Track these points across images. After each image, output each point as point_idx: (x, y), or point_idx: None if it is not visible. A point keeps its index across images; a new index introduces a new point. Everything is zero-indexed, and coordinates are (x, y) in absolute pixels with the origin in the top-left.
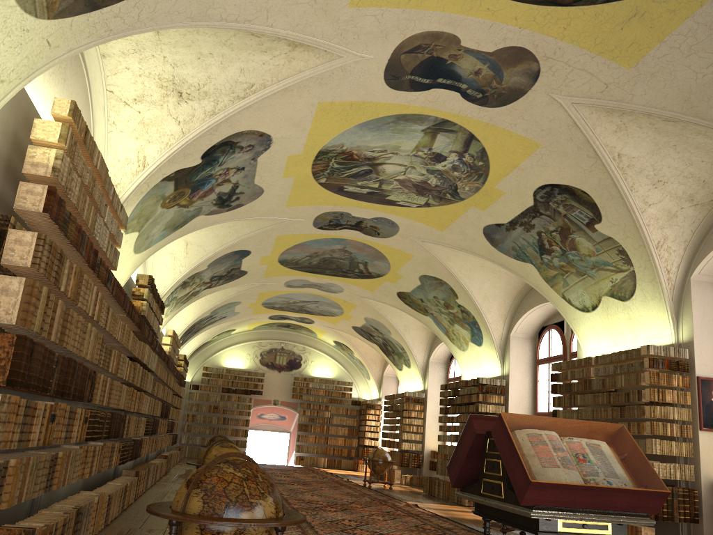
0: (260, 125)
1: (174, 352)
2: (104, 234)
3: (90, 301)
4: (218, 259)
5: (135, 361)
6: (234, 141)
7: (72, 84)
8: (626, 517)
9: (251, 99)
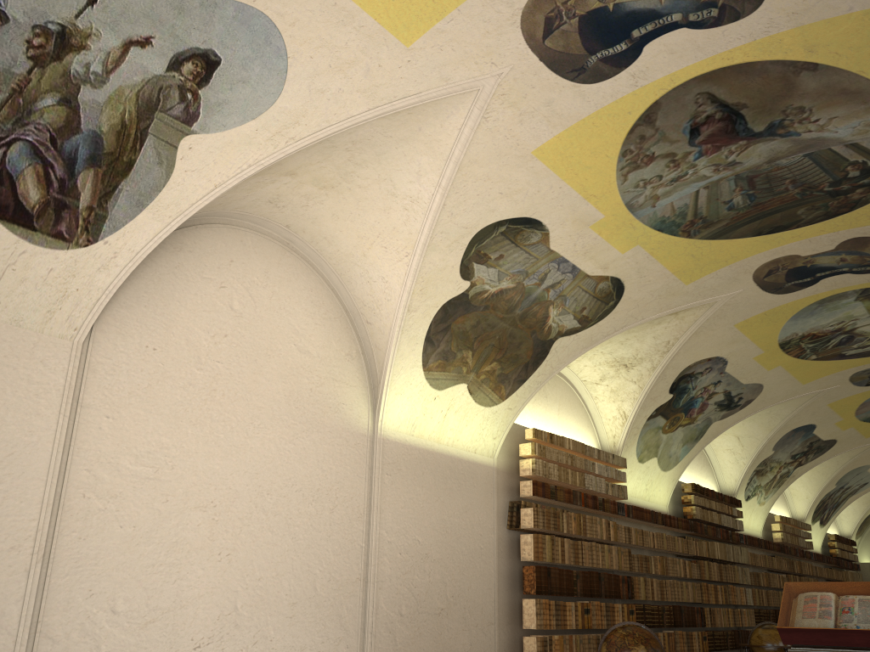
0: (700, 356)
1: (795, 537)
2: (599, 482)
3: (600, 529)
4: (779, 441)
5: (707, 558)
6: (688, 373)
7: (553, 394)
8: (868, 651)
9: (673, 350)
